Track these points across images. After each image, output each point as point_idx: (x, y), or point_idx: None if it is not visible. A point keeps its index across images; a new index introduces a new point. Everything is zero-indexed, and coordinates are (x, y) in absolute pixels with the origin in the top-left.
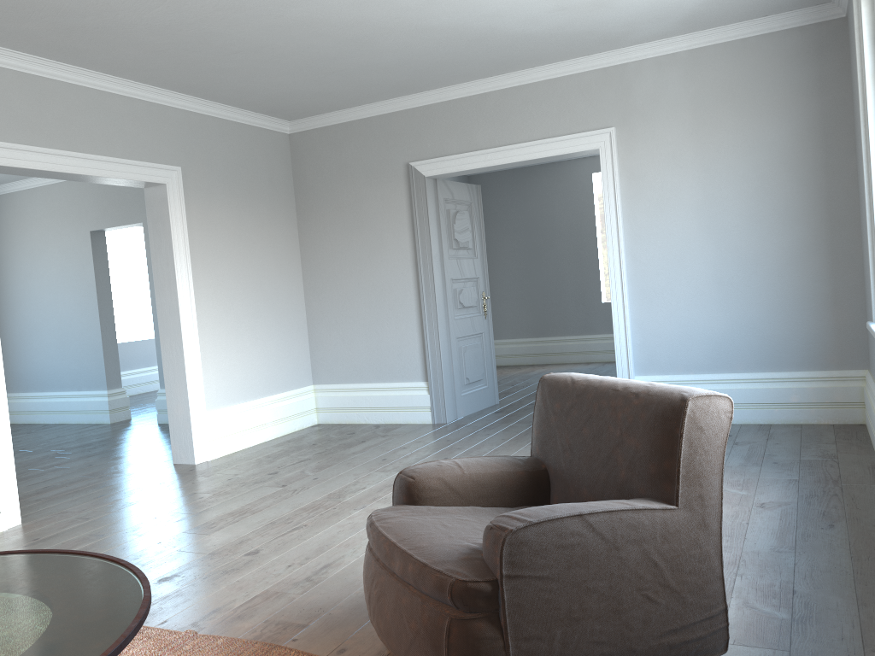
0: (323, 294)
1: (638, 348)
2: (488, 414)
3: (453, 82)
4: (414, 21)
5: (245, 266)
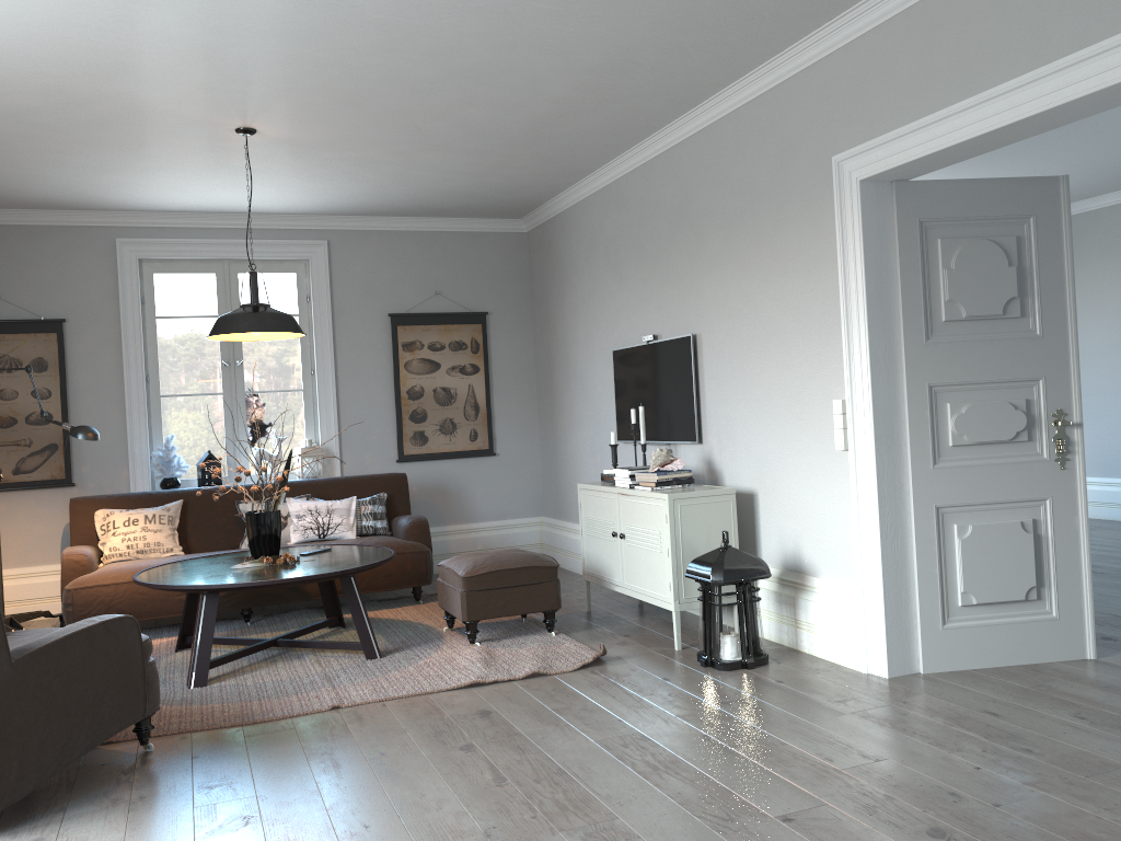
0: None
1: None
2: None
3: None
4: None
5: None
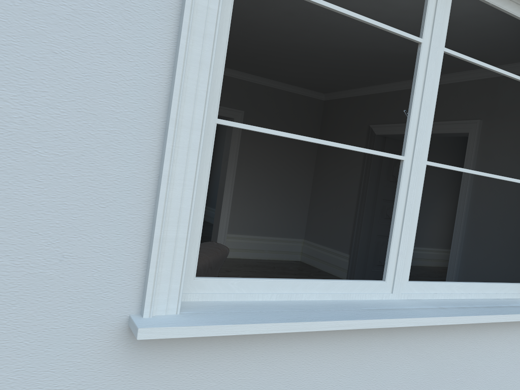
0: (318, 191)
1: (462, 273)
2: None
3: (396, 80)
4: (327, 45)
5: (273, 167)
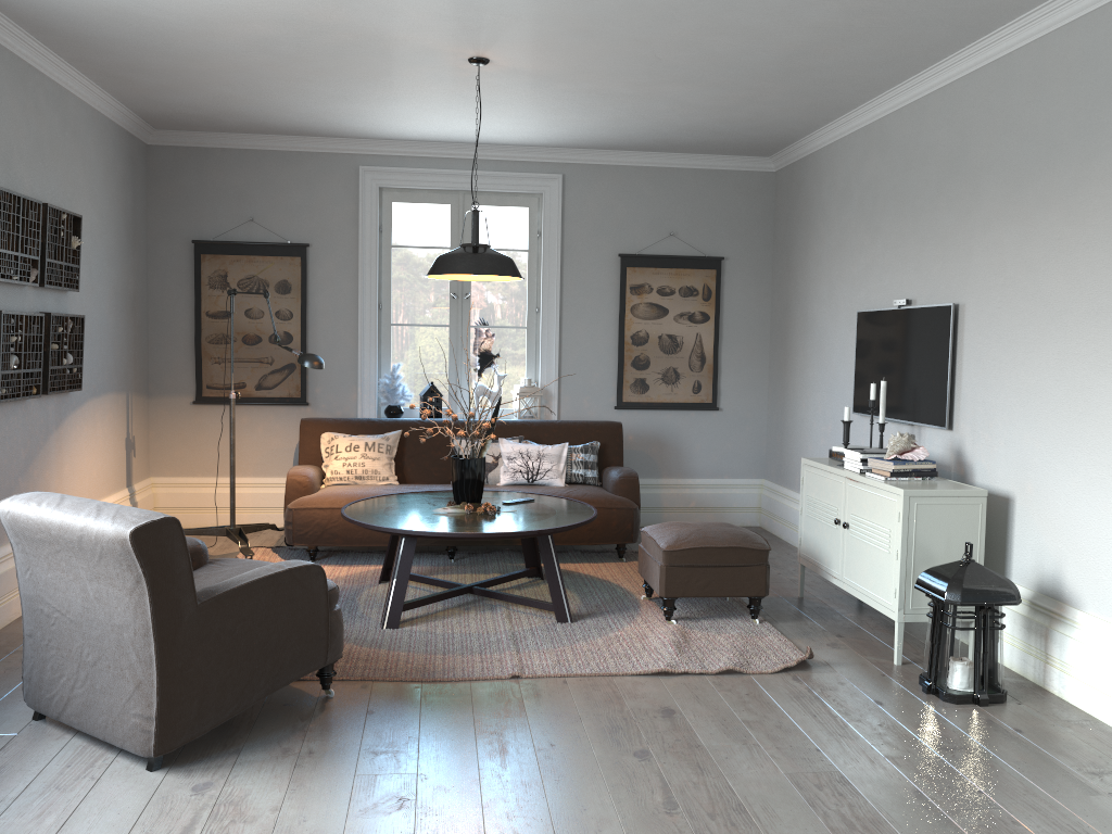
0: None
1: None
2: None
3: None
4: None
5: None
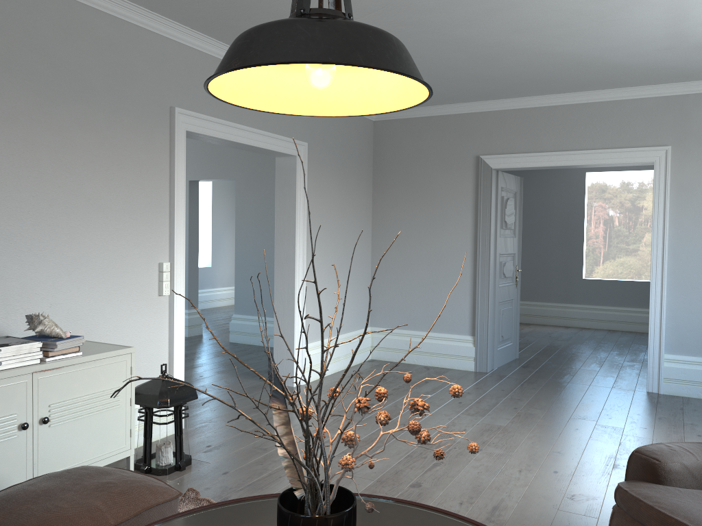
0: (388, 254)
1: (670, 331)
2: (517, 368)
3: (530, 94)
4: (545, 47)
5: (338, 227)
